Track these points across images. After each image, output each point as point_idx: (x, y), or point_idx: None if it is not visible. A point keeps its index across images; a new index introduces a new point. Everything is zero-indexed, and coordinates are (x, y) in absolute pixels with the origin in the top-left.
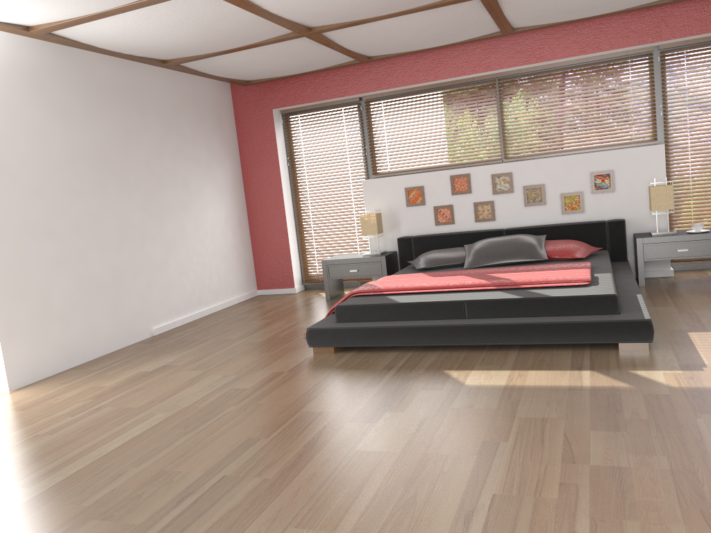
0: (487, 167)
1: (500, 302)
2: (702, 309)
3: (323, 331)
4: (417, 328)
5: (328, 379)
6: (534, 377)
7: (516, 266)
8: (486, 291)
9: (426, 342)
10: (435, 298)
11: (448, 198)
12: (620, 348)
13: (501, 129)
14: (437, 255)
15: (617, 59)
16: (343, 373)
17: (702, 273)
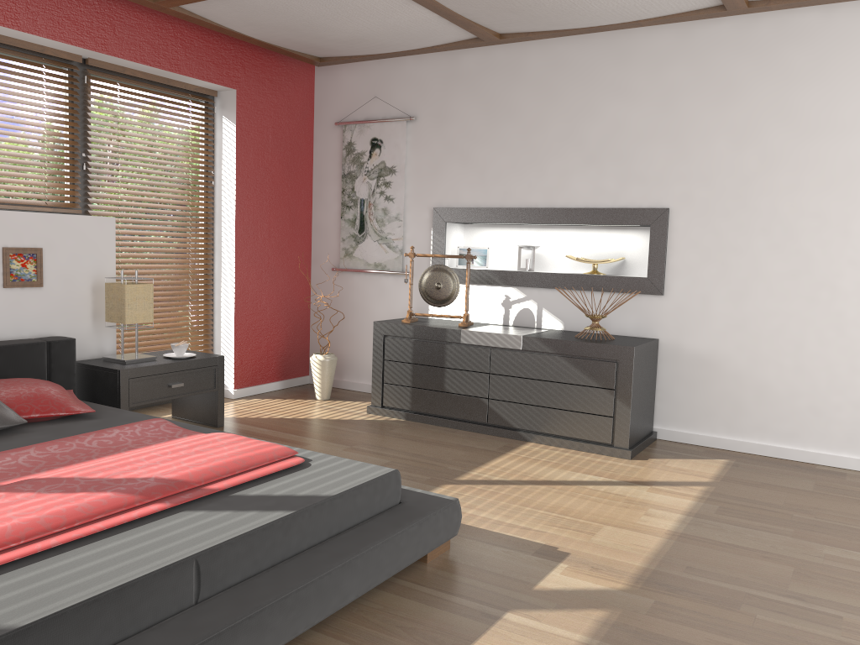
0: None
1: (263, 535)
2: None
3: None
4: None
5: None
6: None
7: None
8: (157, 519)
9: None
10: (93, 575)
11: None
12: (428, 559)
13: None
14: None
15: (25, 54)
16: None
17: None
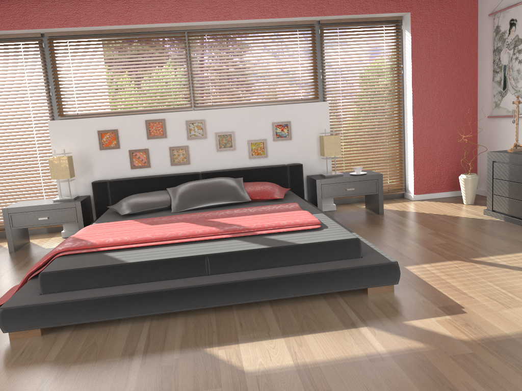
0: (182, 113)
1: (247, 254)
2: (389, 240)
3: (25, 310)
4: (156, 293)
5: (46, 390)
6: (319, 346)
7: (224, 208)
8: (221, 241)
9: (167, 309)
10: (170, 253)
11: (143, 142)
12: (369, 292)
13: (191, 79)
14: (142, 200)
15: (288, 27)
16: (65, 373)
17: (353, 206)
